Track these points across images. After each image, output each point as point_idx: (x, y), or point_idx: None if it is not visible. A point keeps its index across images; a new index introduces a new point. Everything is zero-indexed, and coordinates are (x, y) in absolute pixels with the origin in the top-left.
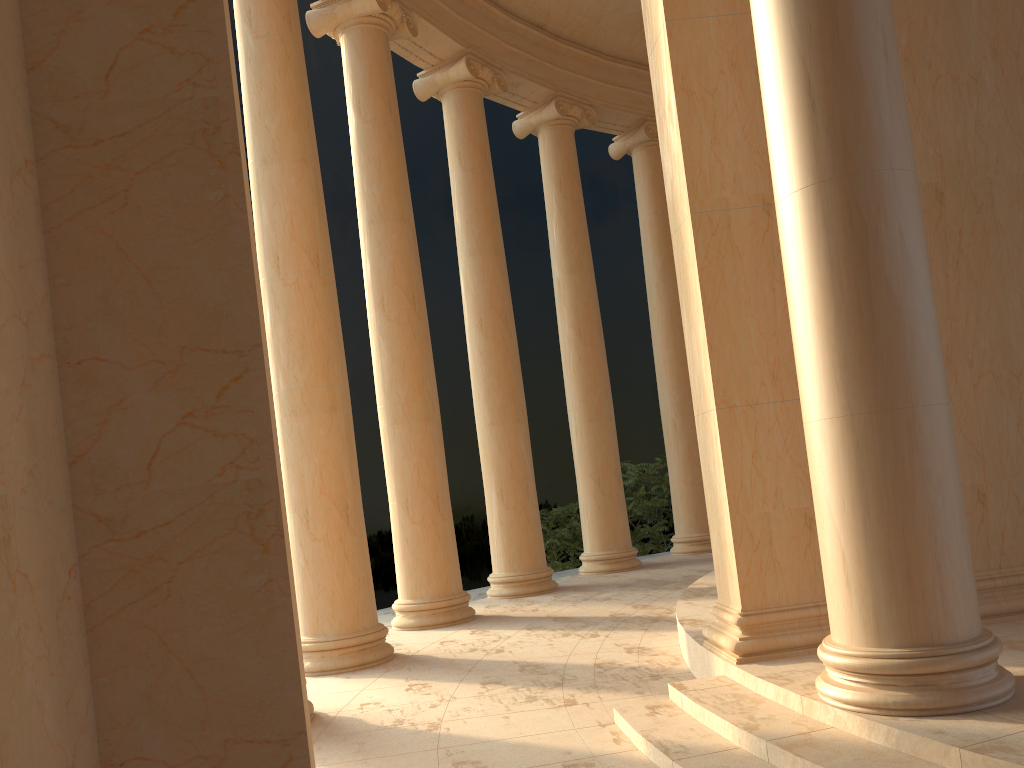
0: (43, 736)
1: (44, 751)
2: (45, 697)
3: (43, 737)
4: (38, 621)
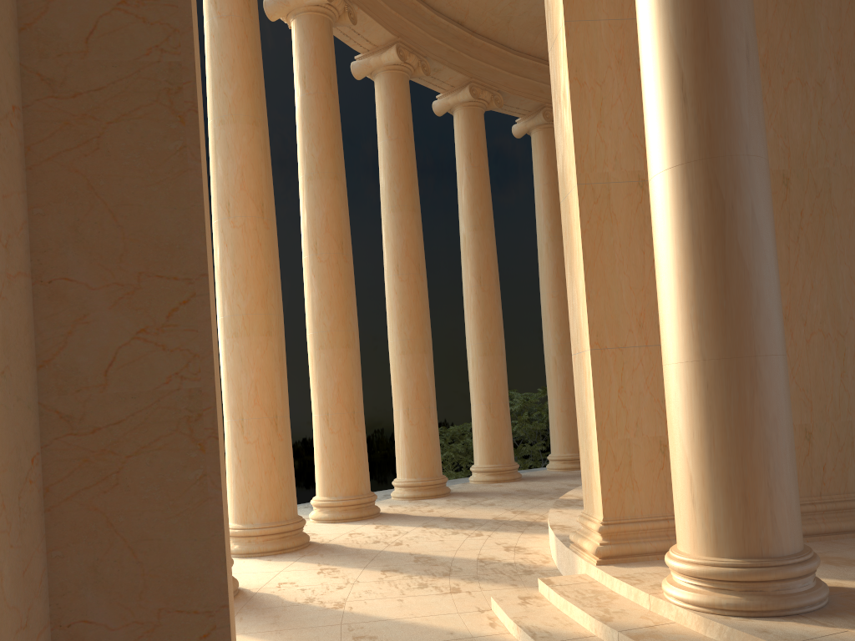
0: (0, 599)
1: (1, 612)
2: (4, 565)
3: (0, 600)
4: (2, 500)
